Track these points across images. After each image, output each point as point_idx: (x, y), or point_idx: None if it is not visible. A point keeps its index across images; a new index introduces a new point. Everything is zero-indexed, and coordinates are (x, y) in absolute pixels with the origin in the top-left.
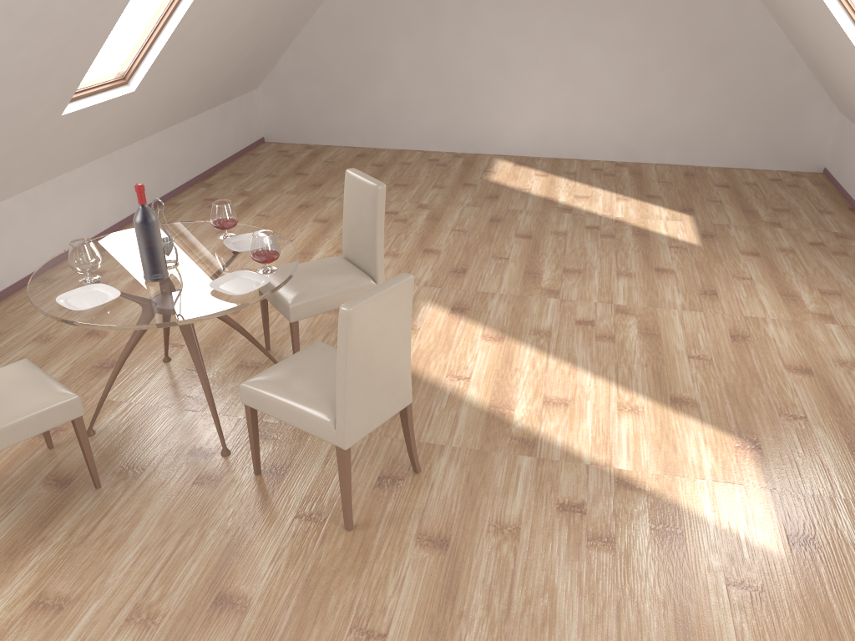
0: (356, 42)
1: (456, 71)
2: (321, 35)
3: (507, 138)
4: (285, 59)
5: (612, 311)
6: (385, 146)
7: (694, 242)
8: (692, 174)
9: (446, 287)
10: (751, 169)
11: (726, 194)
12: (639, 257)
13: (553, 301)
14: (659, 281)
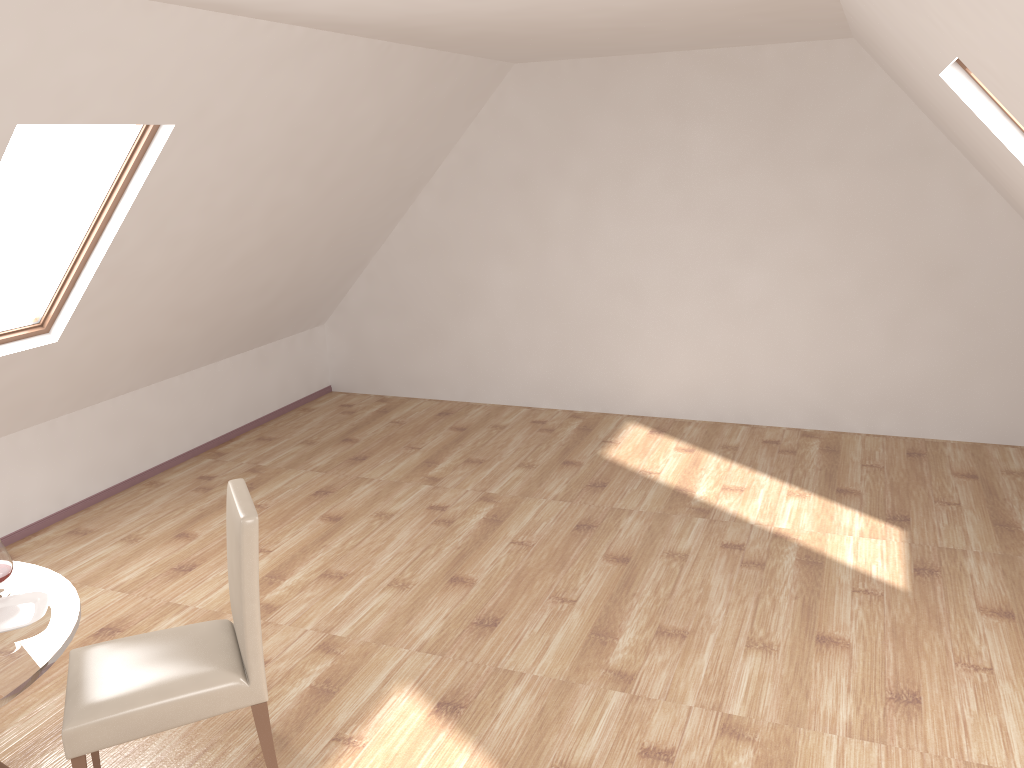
0: (442, 266)
1: (572, 302)
2: (400, 258)
3: (645, 392)
4: (356, 288)
5: (714, 730)
6: (482, 400)
7: (898, 583)
8: (920, 452)
9: (451, 655)
10: (1019, 447)
11: (970, 491)
12: (794, 610)
13: (617, 699)
14: (817, 665)
